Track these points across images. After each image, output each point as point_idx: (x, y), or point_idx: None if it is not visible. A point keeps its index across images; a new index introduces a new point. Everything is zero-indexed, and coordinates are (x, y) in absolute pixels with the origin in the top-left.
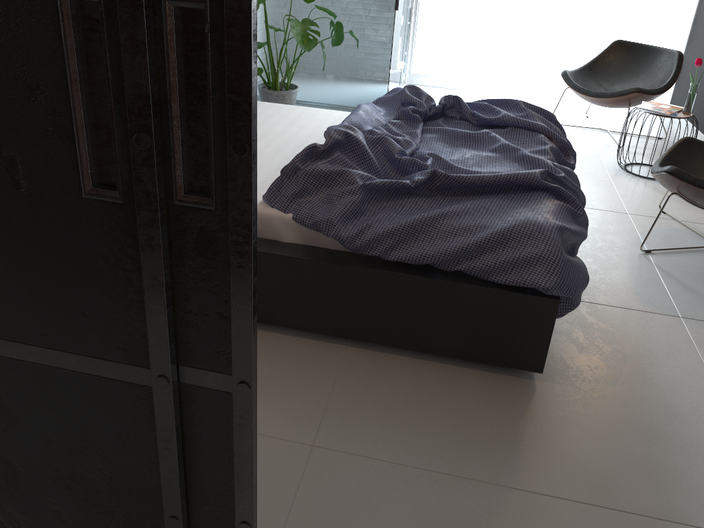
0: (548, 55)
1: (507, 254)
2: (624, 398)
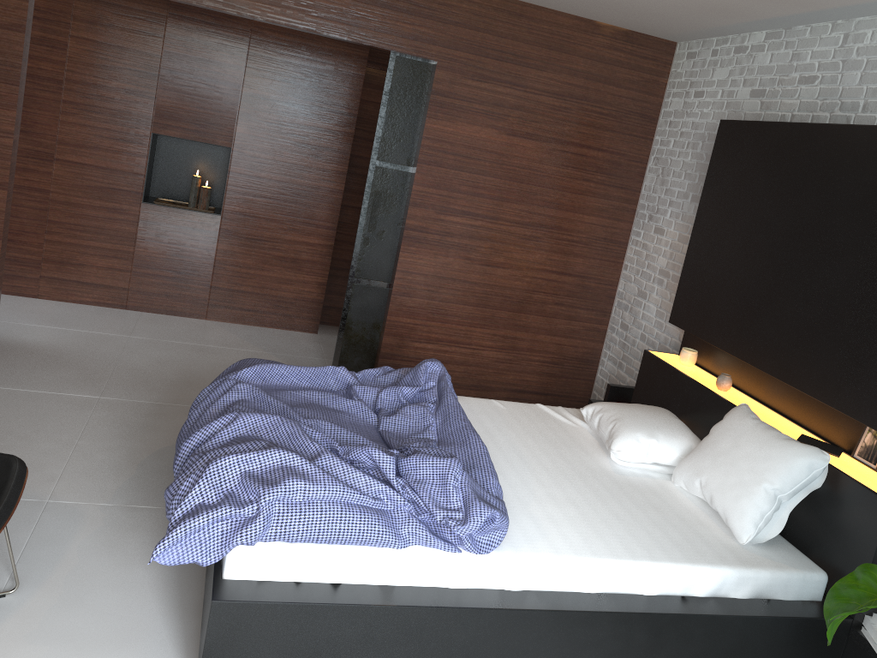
0: None
1: None
2: (156, 442)
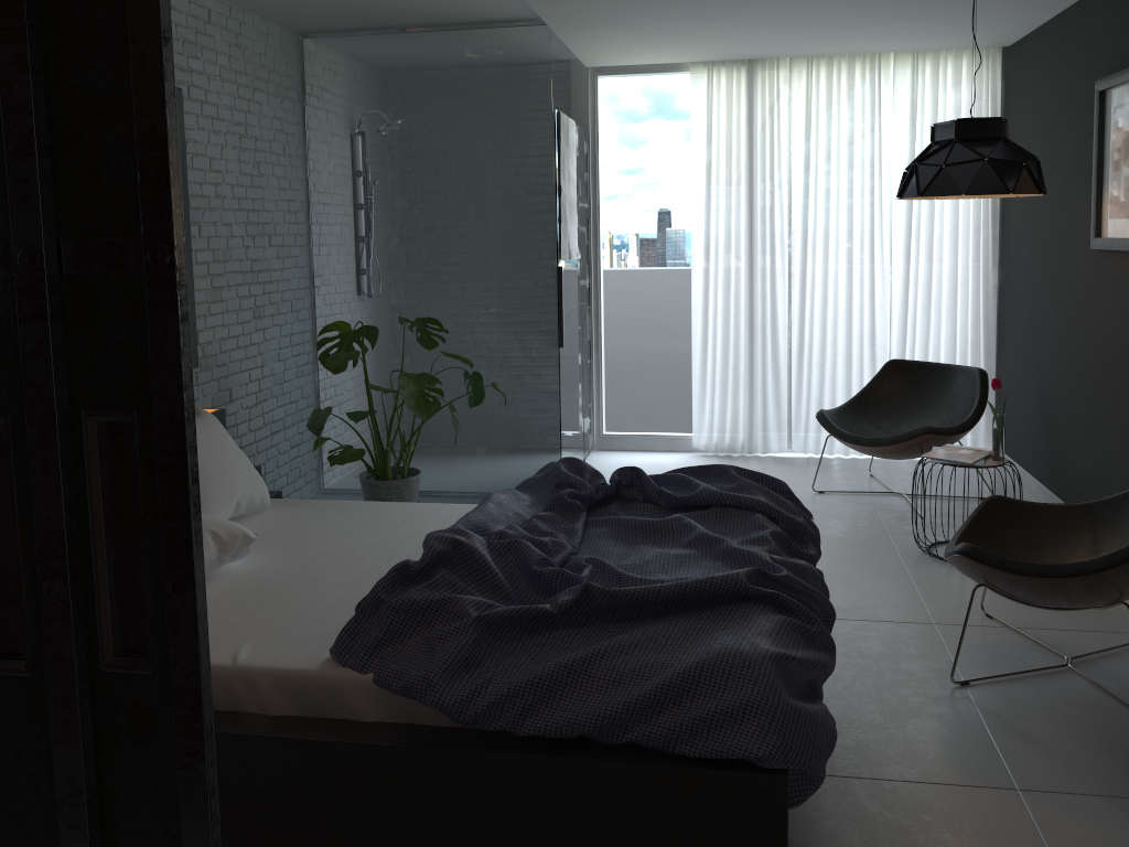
0: (799, 389)
1: (697, 706)
2: None
